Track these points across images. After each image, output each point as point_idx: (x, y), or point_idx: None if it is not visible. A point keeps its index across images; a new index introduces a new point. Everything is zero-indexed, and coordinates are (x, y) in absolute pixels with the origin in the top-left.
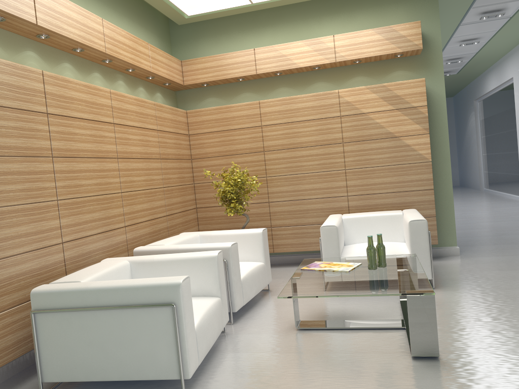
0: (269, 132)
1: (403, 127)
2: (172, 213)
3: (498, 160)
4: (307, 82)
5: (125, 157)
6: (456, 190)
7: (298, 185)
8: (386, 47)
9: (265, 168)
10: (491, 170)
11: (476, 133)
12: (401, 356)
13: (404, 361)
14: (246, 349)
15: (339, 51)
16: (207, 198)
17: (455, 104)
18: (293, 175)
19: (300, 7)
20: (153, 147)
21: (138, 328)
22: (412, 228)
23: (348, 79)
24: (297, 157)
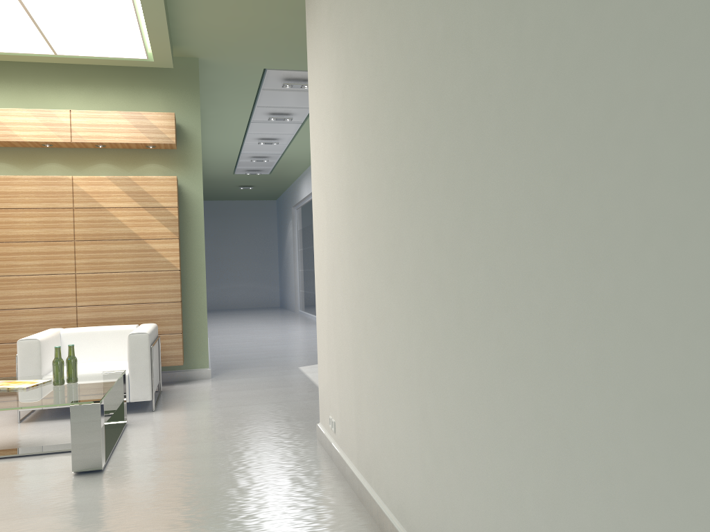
0: None
1: (149, 229)
2: None
3: (310, 278)
4: (36, 160)
5: None
6: (271, 311)
7: (10, 290)
8: (135, 135)
9: None
10: (305, 289)
11: (293, 245)
12: (63, 474)
13: (62, 478)
14: None
15: (76, 130)
16: None
17: (278, 208)
18: (3, 277)
19: (32, 67)
20: None
21: None
22: (132, 342)
23: (91, 165)
24: (11, 254)
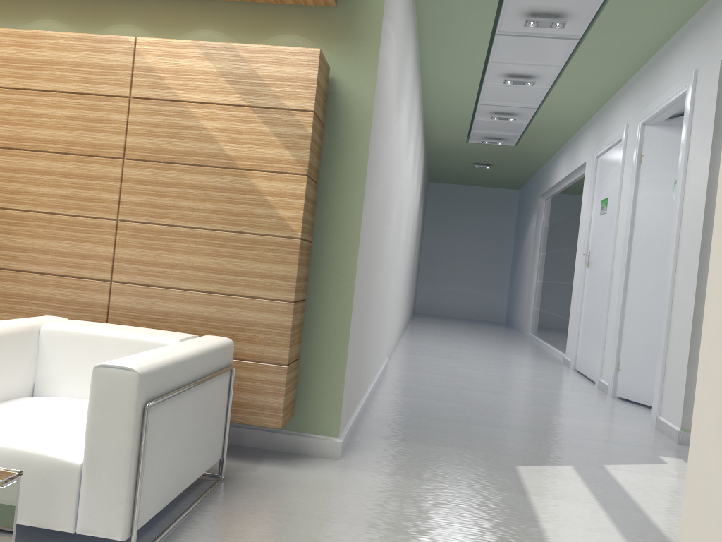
0: None
1: (255, 150)
2: None
3: (551, 293)
4: (102, 19)
5: None
6: (493, 328)
7: (12, 236)
8: None
9: None
10: (541, 307)
11: (534, 247)
12: None
13: None
14: None
15: None
16: None
17: (520, 200)
18: (4, 210)
19: None
20: None
21: None
22: (98, 388)
23: (186, 31)
24: (22, 171)
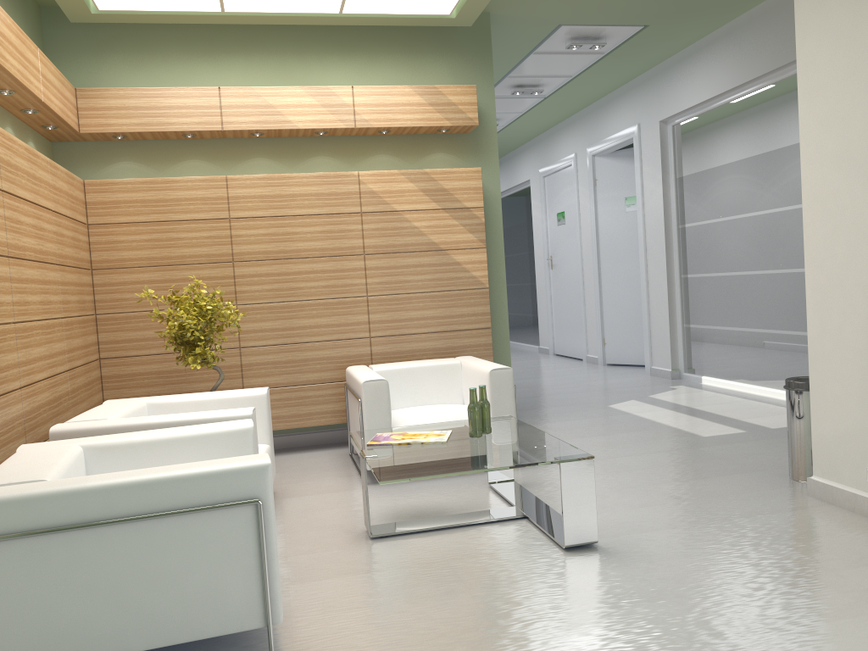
0: (244, 231)
1: (451, 237)
2: (73, 366)
3: None
4: (302, 154)
5: (17, 256)
6: None
7: (292, 320)
8: (430, 117)
9: (234, 291)
10: None
11: None
12: (549, 550)
13: (557, 555)
14: (312, 575)
15: (360, 112)
16: (123, 340)
17: None
18: (283, 303)
19: (292, 33)
20: (49, 241)
21: (189, 549)
22: (494, 381)
23: (367, 157)
24: (291, 273)
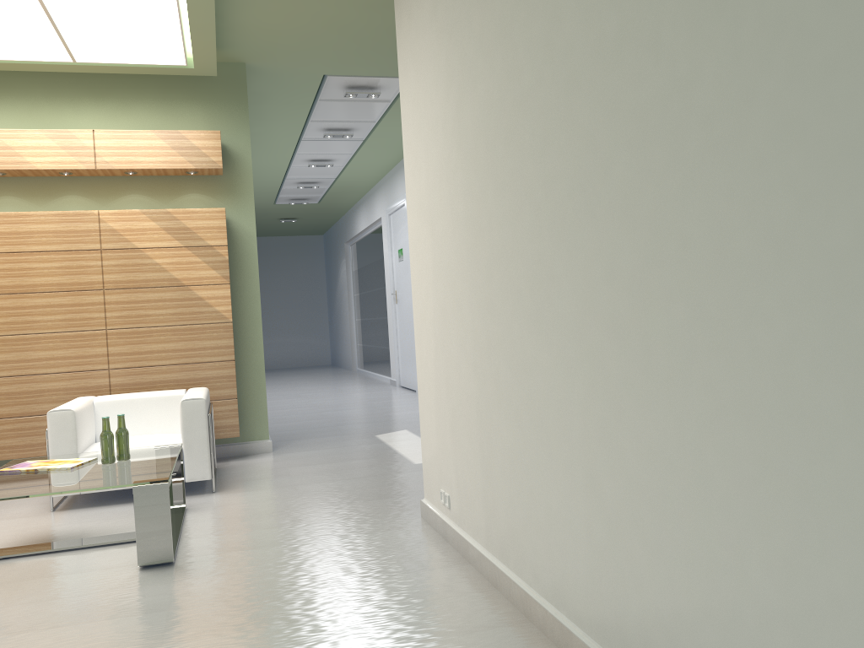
0: None
1: (194, 273)
2: None
3: (371, 329)
4: (52, 192)
5: None
6: (323, 370)
7: (27, 352)
8: (173, 159)
9: None
10: (364, 343)
11: (348, 289)
12: (126, 569)
13: (127, 574)
14: None
15: (102, 154)
16: None
17: (326, 245)
18: (18, 336)
19: (43, 78)
20: None
21: None
22: (185, 410)
23: (119, 197)
24: (27, 307)
